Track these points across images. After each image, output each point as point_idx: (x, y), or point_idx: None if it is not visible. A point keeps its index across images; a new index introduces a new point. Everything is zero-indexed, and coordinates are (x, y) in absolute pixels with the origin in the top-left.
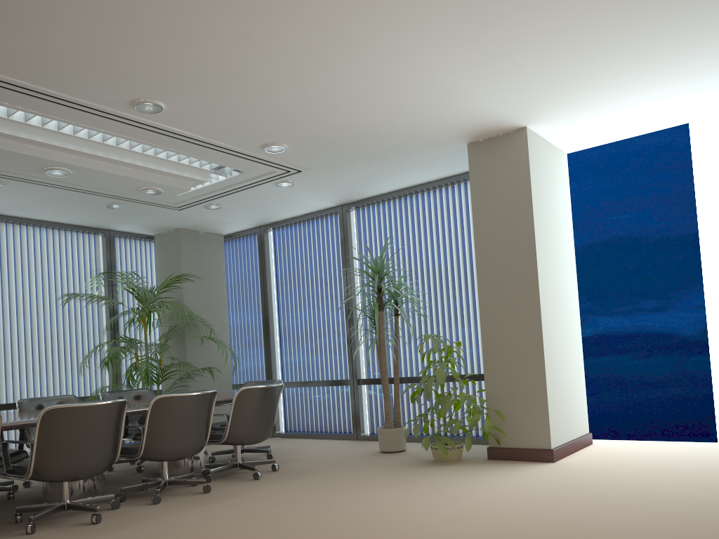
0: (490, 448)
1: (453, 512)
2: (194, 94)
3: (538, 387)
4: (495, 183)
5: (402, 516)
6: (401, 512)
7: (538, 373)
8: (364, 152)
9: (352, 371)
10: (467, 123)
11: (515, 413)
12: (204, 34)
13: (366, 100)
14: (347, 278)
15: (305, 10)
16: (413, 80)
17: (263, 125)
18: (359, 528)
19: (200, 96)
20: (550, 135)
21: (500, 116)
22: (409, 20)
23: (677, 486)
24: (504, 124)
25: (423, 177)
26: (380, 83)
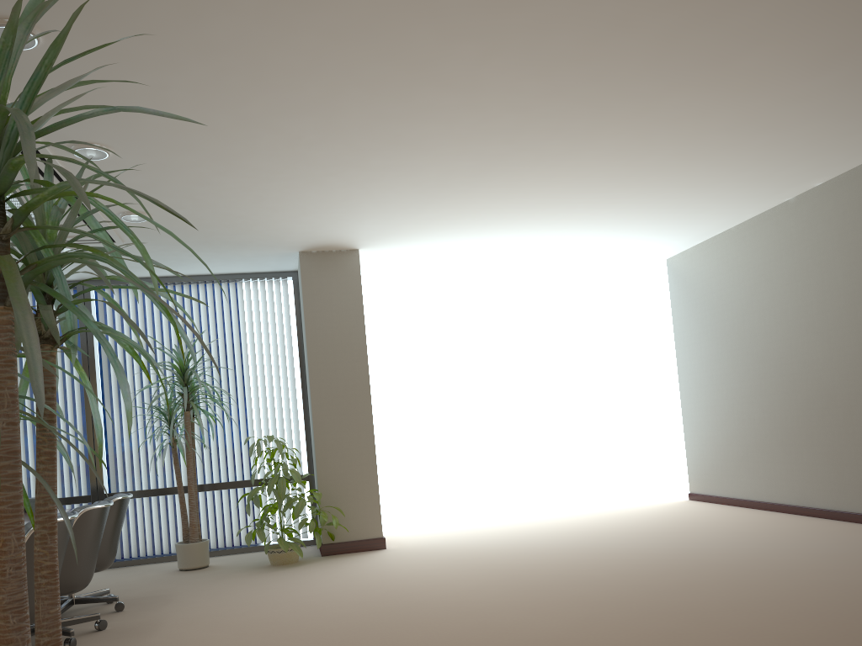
0: (324, 545)
1: (420, 583)
2: (161, 157)
3: (371, 482)
4: (328, 294)
5: (389, 592)
6: (380, 591)
7: (371, 470)
8: (207, 239)
9: (96, 485)
10: (327, 237)
11: (348, 508)
12: (270, 125)
13: (291, 203)
14: (90, 371)
15: (368, 140)
16: (347, 200)
17: (166, 196)
18: (383, 604)
19: (162, 160)
20: (362, 258)
21: (355, 238)
22: (412, 168)
23: (510, 544)
24: (348, 244)
25: (215, 269)
26: (323, 195)
